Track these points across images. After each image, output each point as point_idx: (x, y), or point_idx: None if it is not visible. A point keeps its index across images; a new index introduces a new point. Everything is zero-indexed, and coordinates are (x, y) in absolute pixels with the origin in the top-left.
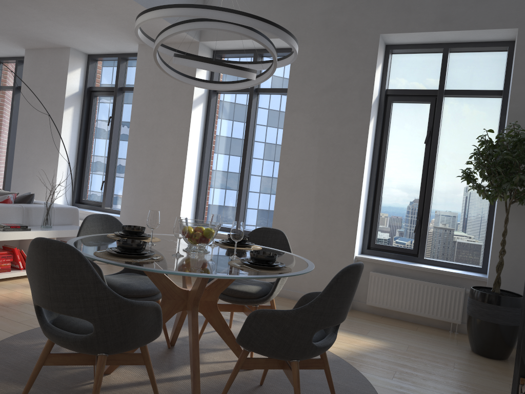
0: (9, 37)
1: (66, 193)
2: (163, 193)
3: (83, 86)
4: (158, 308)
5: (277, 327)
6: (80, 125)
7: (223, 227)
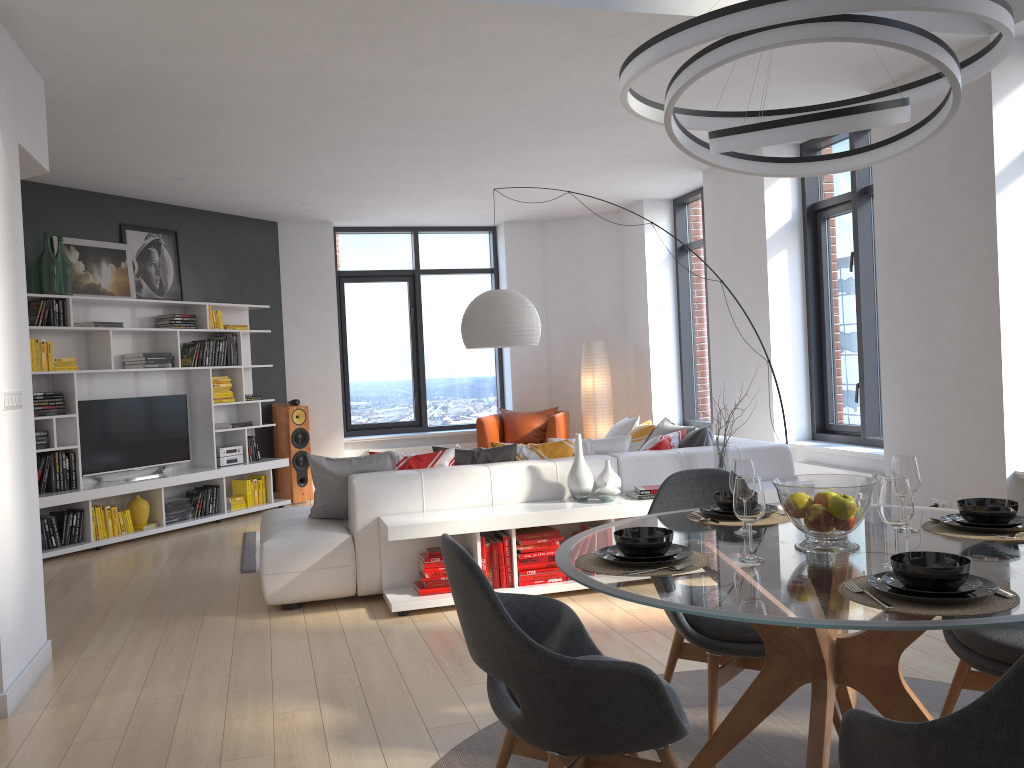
0: (668, 162)
1: (796, 416)
2: (961, 397)
3: (800, 207)
4: (644, 676)
5: (893, 763)
6: (804, 282)
7: None
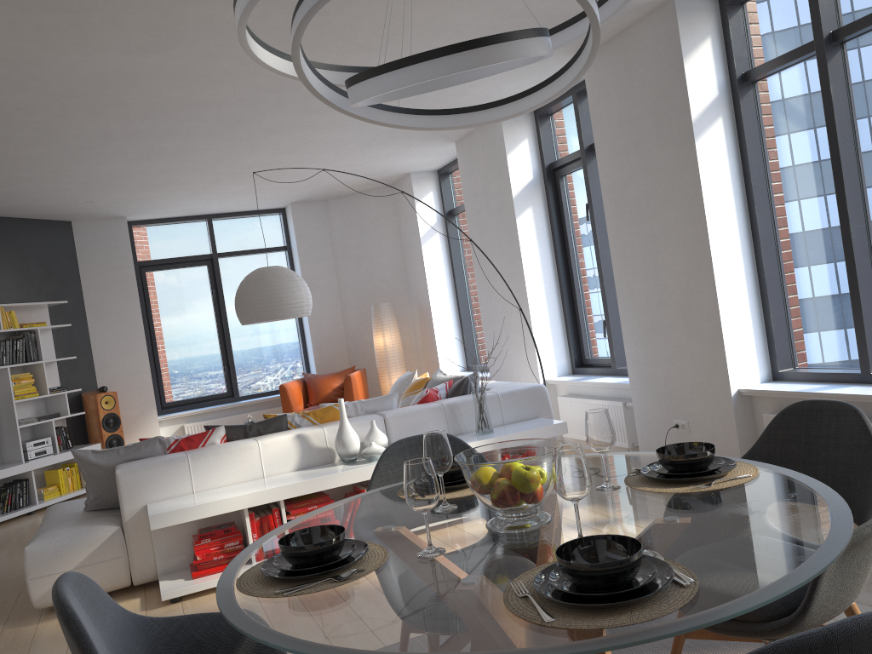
0: (421, 136)
1: (556, 354)
2: (687, 326)
3: (540, 167)
4: None
5: None
6: (550, 234)
7: (834, 373)
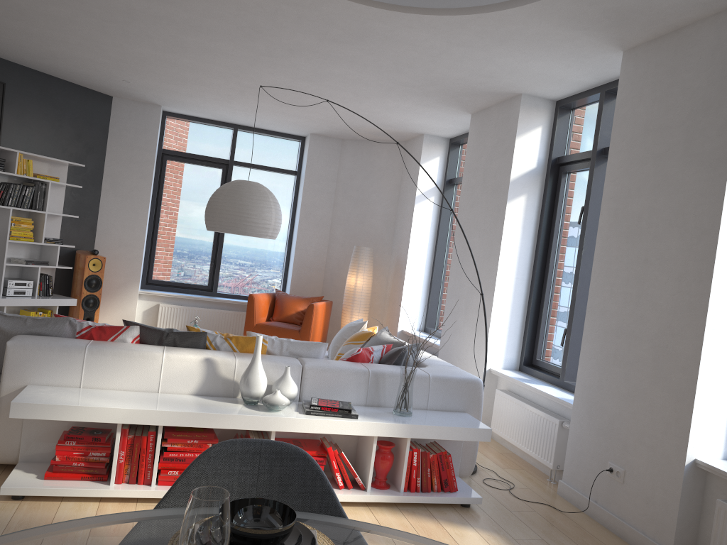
0: (438, 98)
1: (508, 346)
2: (655, 369)
3: (546, 158)
4: None
5: None
6: (537, 227)
7: None
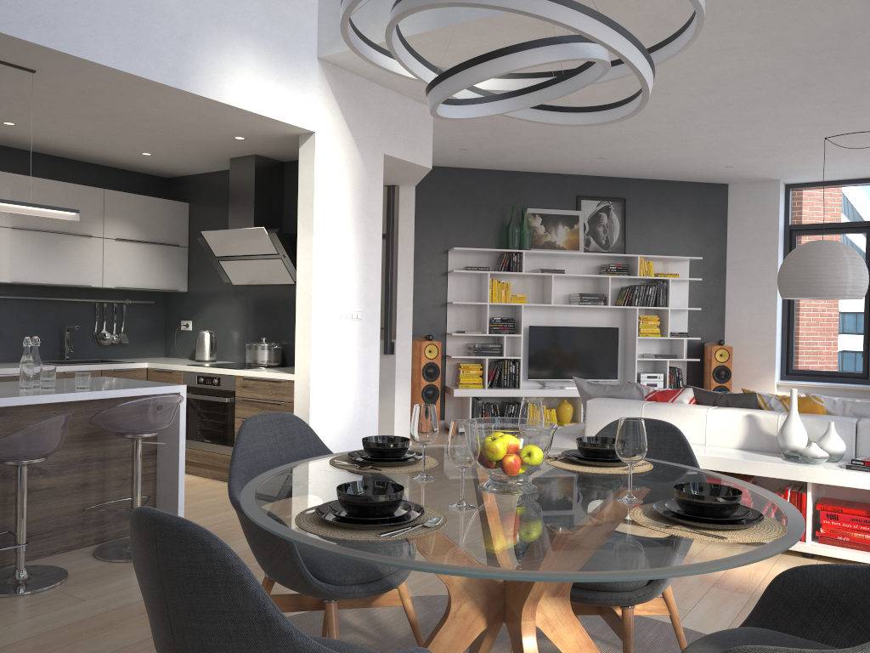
0: None
1: None
2: None
3: None
4: None
5: None
6: None
7: None
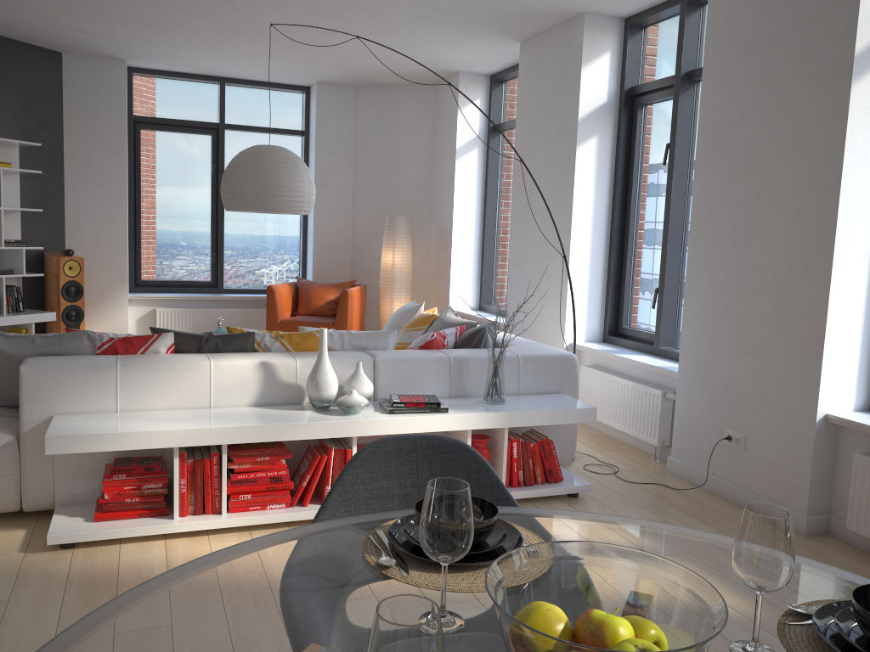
0: (482, 25)
1: (589, 316)
2: (775, 321)
3: (617, 90)
4: None
5: None
6: (613, 173)
7: None
